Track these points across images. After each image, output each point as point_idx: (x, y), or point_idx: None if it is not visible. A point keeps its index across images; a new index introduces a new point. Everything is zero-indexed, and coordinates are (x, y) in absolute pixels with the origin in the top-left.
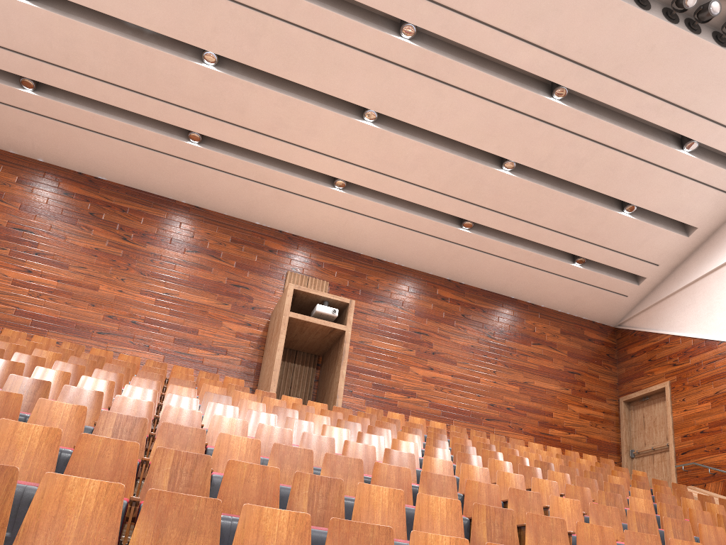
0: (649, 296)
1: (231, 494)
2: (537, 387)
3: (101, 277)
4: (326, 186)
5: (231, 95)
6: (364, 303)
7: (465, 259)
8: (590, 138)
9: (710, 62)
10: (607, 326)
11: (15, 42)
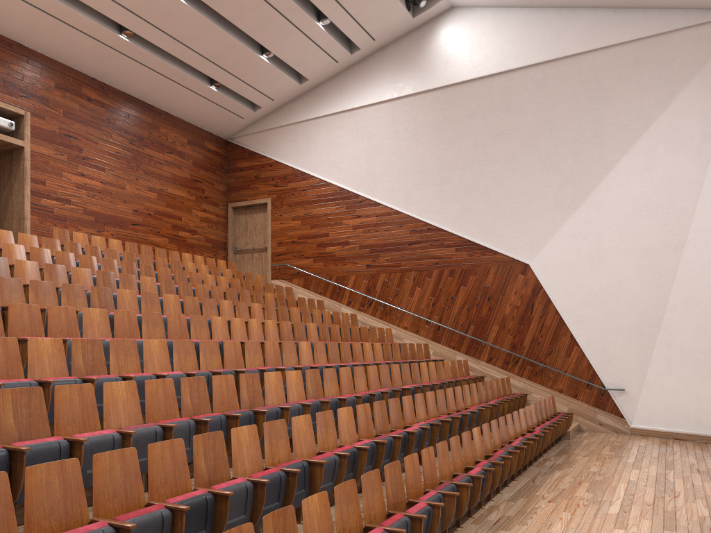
0: (260, 121)
1: (217, 397)
2: (171, 194)
3: None
4: None
5: None
6: (10, 97)
7: (116, 63)
8: None
9: None
10: (221, 138)
11: None
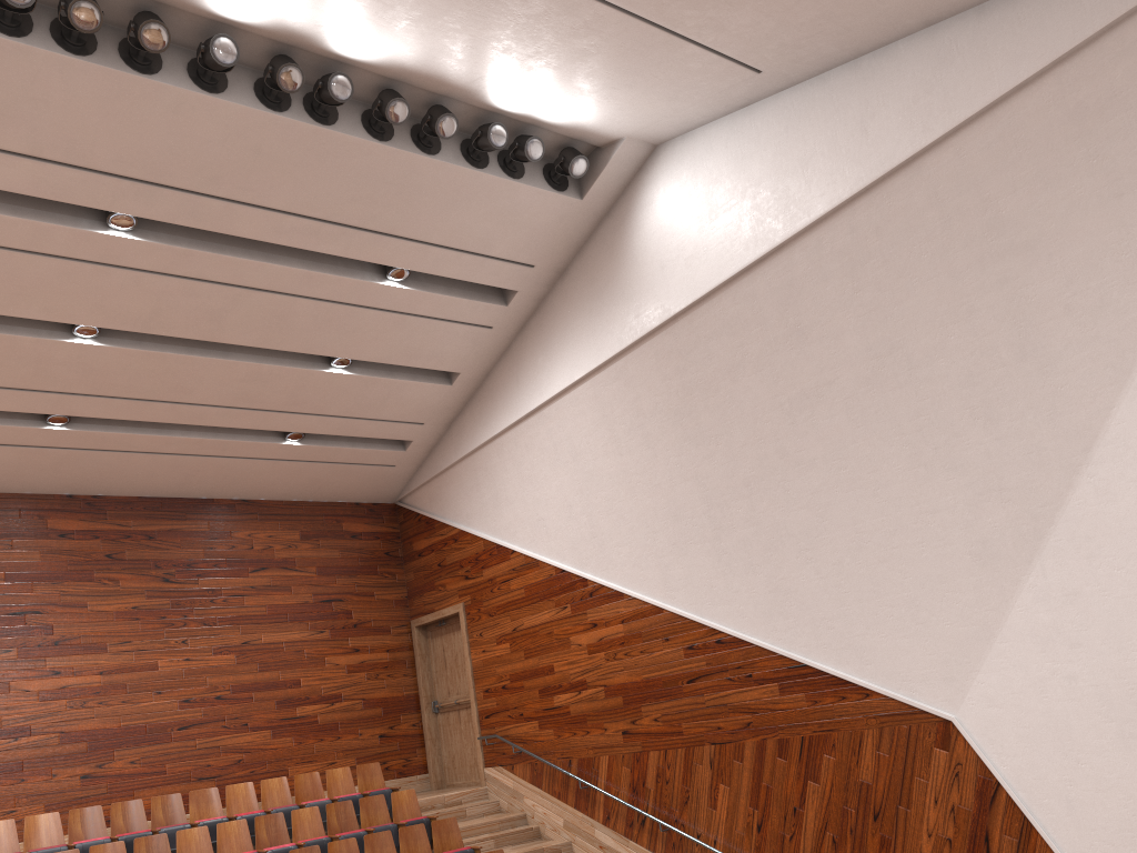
0: (427, 462)
1: None
2: (269, 645)
3: None
4: None
5: None
6: None
7: (84, 464)
8: (218, 280)
9: (371, 165)
10: (382, 504)
11: None
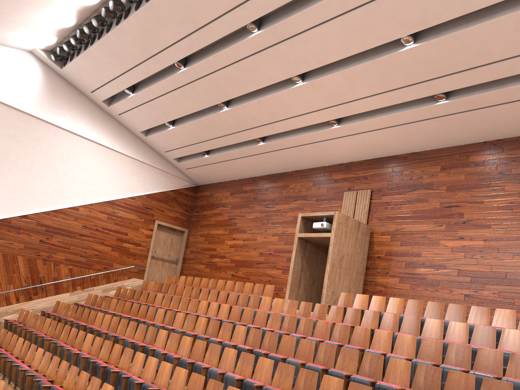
0: None
1: None
2: None
3: (257, 232)
4: (328, 129)
5: (243, 115)
6: (400, 196)
7: (474, 121)
8: None
9: None
10: None
11: (185, 142)
